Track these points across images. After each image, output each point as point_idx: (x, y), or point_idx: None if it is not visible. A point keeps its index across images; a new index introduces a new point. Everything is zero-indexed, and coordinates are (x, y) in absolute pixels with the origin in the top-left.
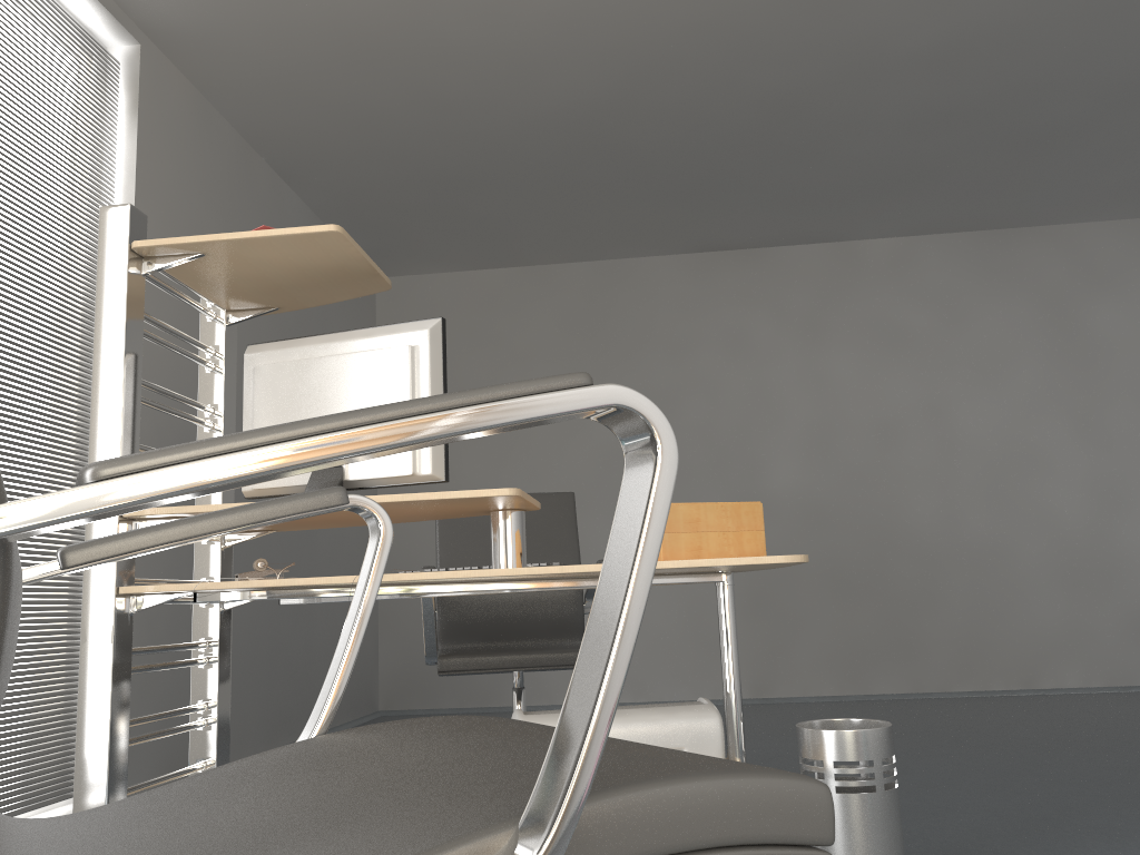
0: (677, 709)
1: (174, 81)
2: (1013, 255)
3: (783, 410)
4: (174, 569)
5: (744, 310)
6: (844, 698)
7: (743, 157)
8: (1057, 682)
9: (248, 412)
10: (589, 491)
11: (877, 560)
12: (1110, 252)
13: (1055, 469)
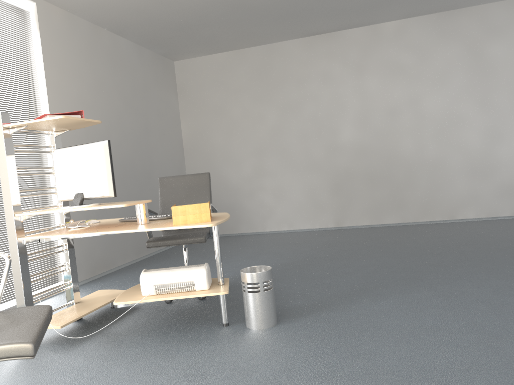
0: (192, 268)
1: (54, 12)
2: (453, 23)
3: (346, 106)
4: (85, 202)
5: (328, 61)
6: (373, 226)
7: (306, 2)
8: (464, 216)
9: (56, 173)
10: (266, 146)
11: (387, 169)
12: (501, 17)
13: (468, 124)
